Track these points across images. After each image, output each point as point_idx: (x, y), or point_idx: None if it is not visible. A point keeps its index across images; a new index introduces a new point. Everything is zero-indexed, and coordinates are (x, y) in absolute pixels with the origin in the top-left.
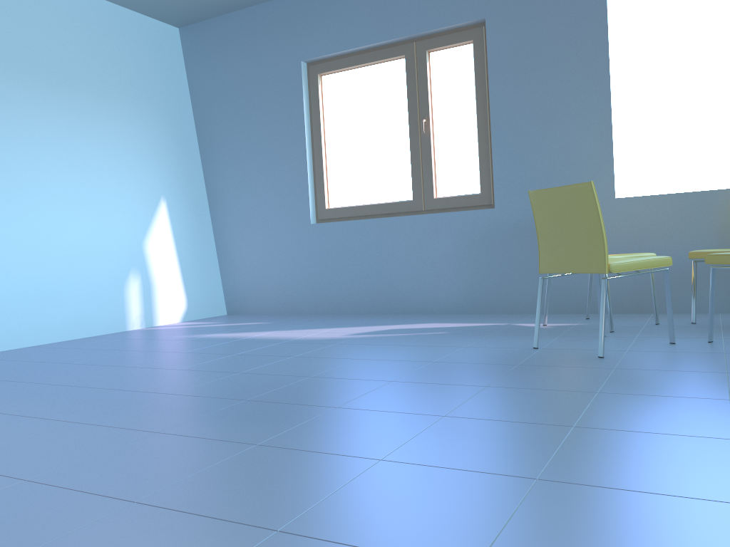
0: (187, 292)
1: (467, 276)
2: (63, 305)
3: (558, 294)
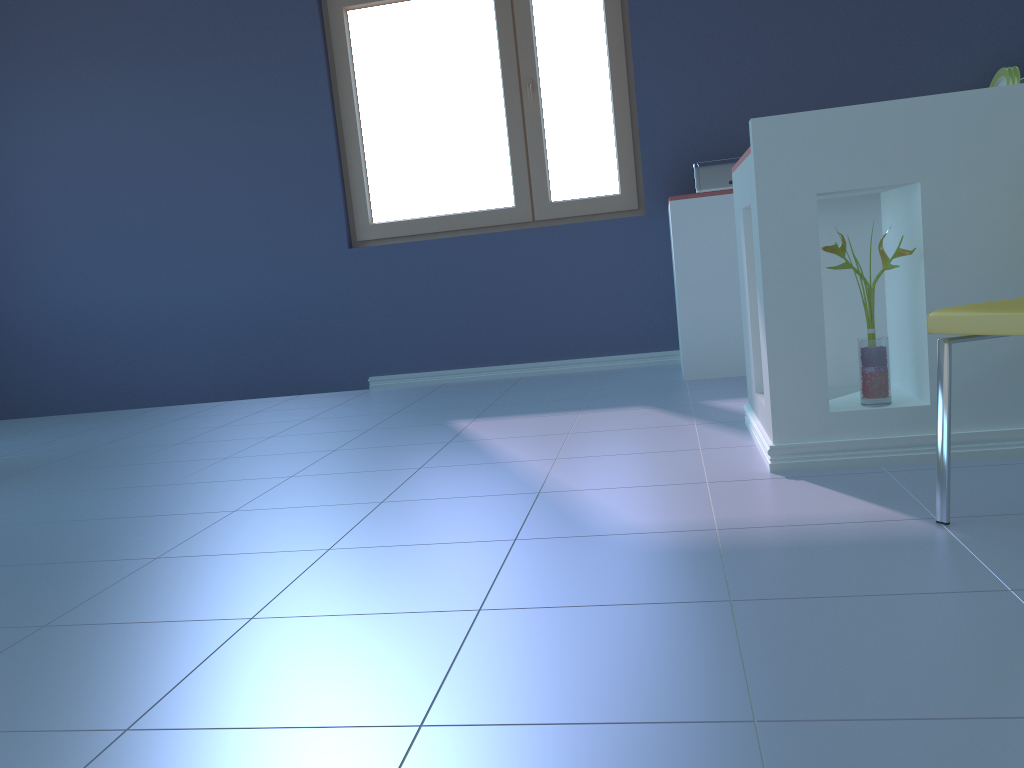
0: None
1: None
2: None
3: None
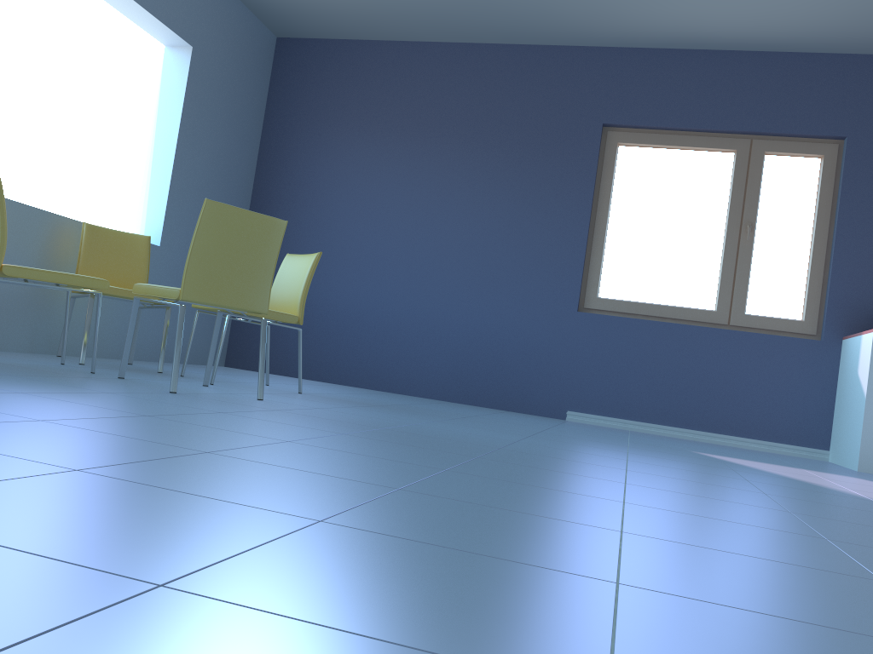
0: None
1: None
2: None
3: None
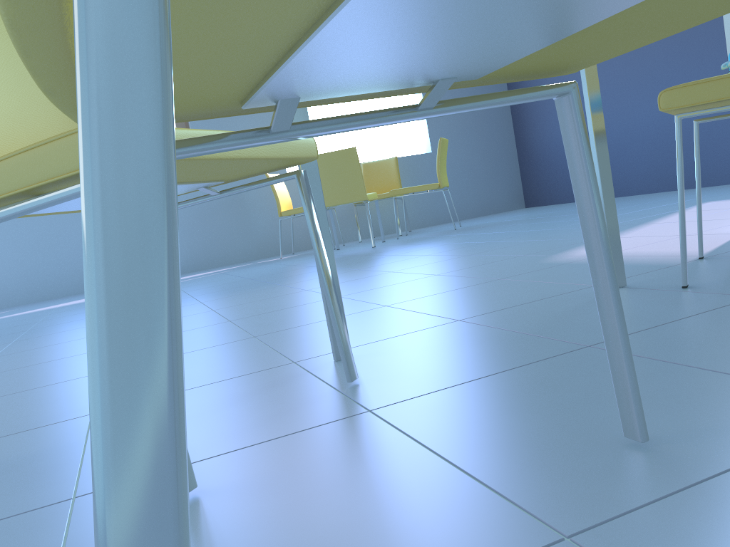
0: None
1: (187, 242)
2: None
3: (259, 245)
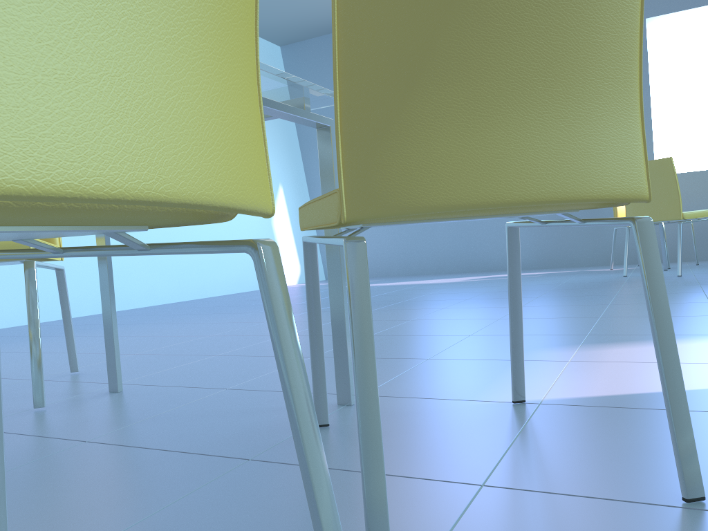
0: (300, 260)
1: (535, 240)
2: (227, 266)
3: (610, 250)
